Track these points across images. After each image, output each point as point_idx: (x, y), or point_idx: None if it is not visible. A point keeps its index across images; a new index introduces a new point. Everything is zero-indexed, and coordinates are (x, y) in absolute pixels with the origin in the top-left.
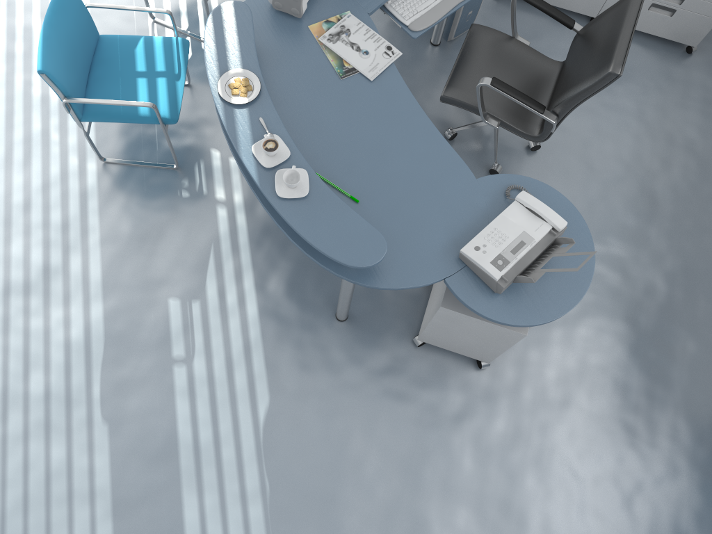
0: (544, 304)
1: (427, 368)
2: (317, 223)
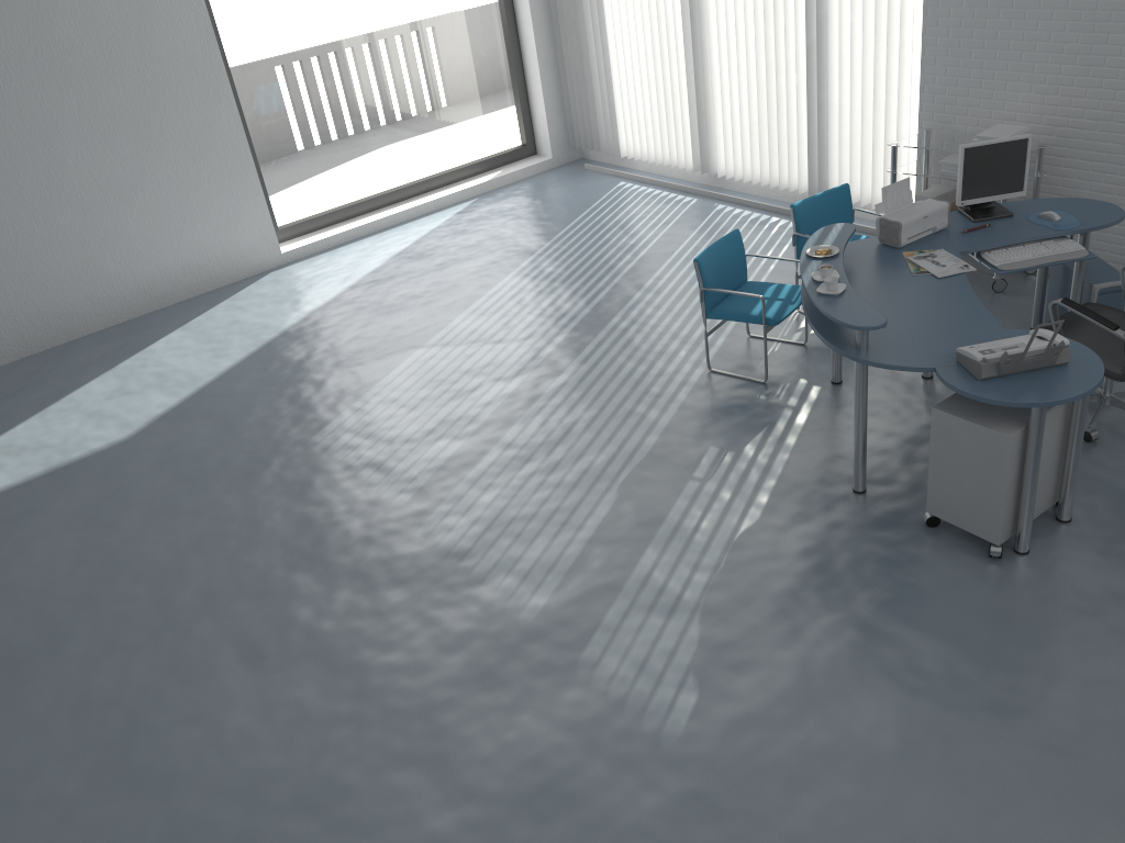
0: (1024, 394)
1: (929, 543)
2: (837, 306)
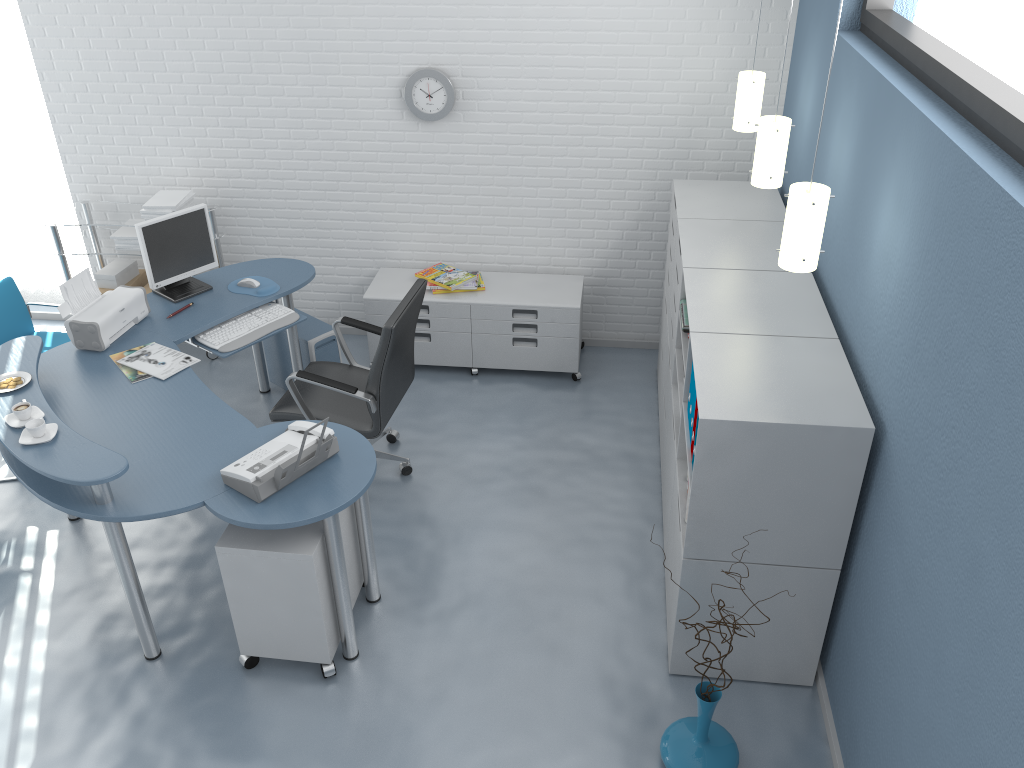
0: (313, 504)
1: (257, 690)
2: (56, 457)
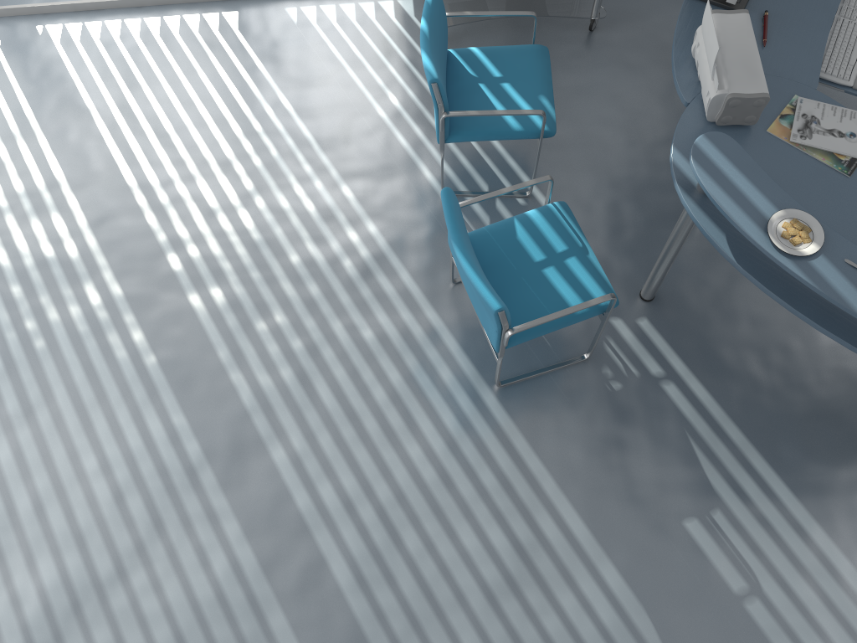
0: None
1: None
2: None
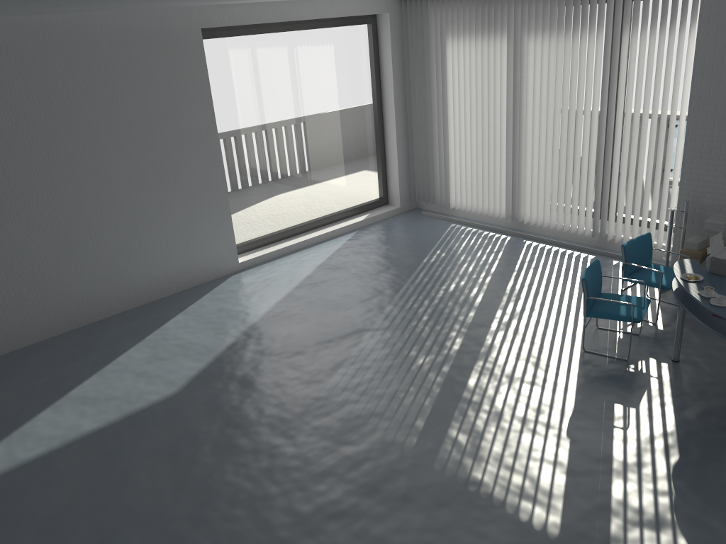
0: None
1: None
2: None
